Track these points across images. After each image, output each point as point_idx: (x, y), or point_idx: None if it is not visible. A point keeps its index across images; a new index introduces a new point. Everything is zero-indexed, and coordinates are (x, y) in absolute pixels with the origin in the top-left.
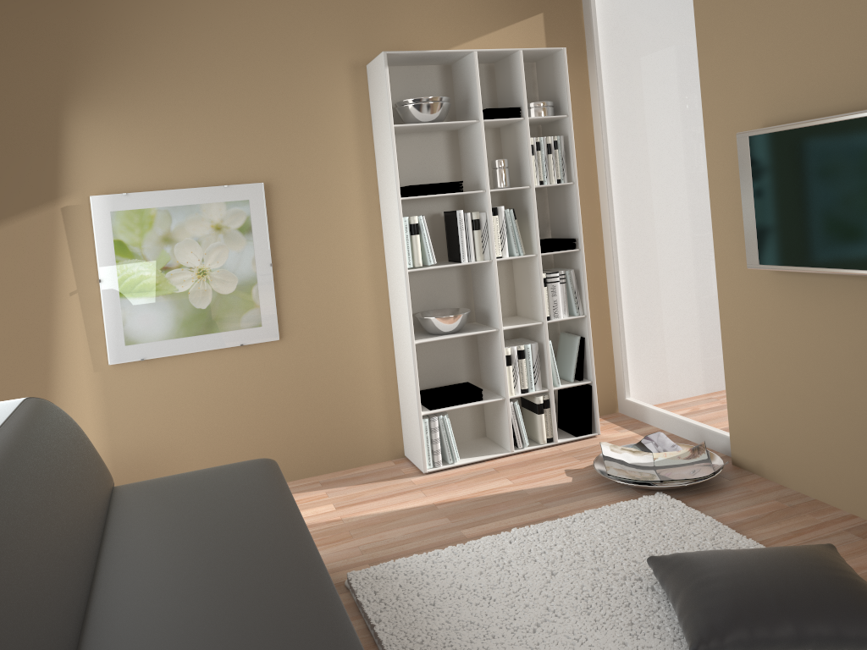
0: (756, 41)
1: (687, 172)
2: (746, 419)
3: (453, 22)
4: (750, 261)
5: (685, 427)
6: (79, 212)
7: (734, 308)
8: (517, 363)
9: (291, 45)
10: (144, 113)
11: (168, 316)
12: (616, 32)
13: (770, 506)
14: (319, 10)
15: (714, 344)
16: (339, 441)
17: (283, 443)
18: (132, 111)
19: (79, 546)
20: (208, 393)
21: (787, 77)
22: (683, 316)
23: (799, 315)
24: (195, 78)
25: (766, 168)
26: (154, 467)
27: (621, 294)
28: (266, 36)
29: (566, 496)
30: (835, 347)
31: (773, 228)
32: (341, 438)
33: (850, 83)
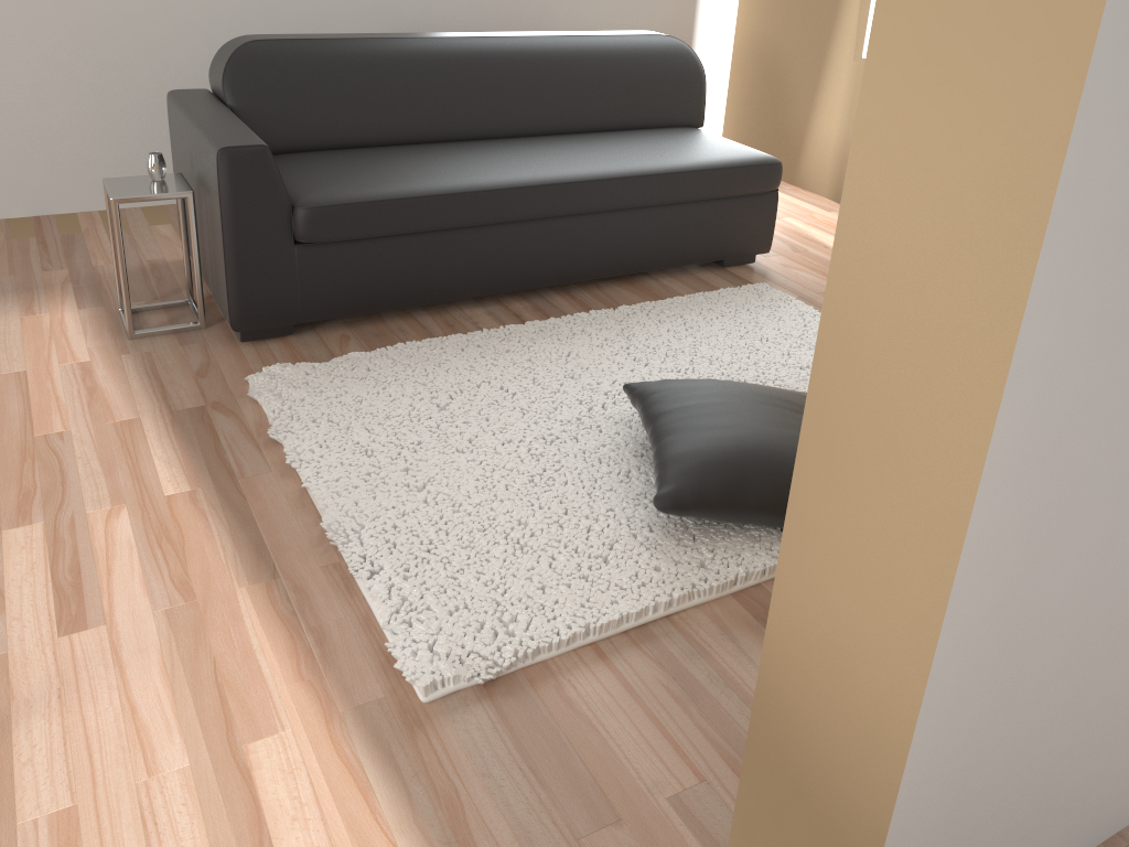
0: None
1: None
2: None
3: None
4: None
5: None
6: None
7: None
8: None
9: None
10: None
11: None
12: None
13: None
14: None
15: None
16: None
17: None
18: None
19: (543, 113)
20: None
21: None
22: None
23: None
24: None
25: None
26: None
27: None
28: None
29: None
30: None
31: None
32: None
33: None
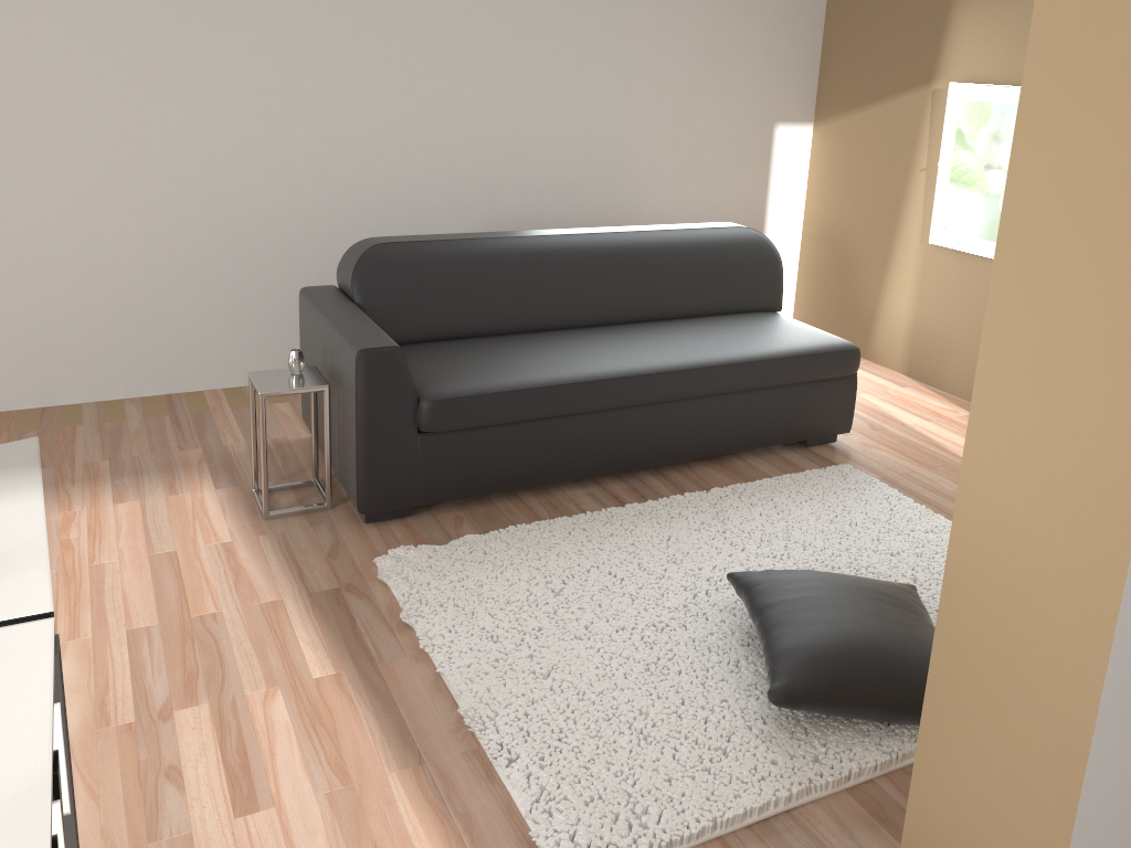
0: None
1: None
2: None
3: None
4: None
5: None
6: (942, 96)
7: None
8: None
9: None
10: (1012, 1)
11: (977, 215)
12: None
13: None
14: None
15: None
16: None
17: None
18: None
19: (634, 302)
20: None
21: None
22: None
23: None
24: None
25: None
26: (938, 349)
27: None
28: None
29: None
30: None
31: None
32: None
33: None
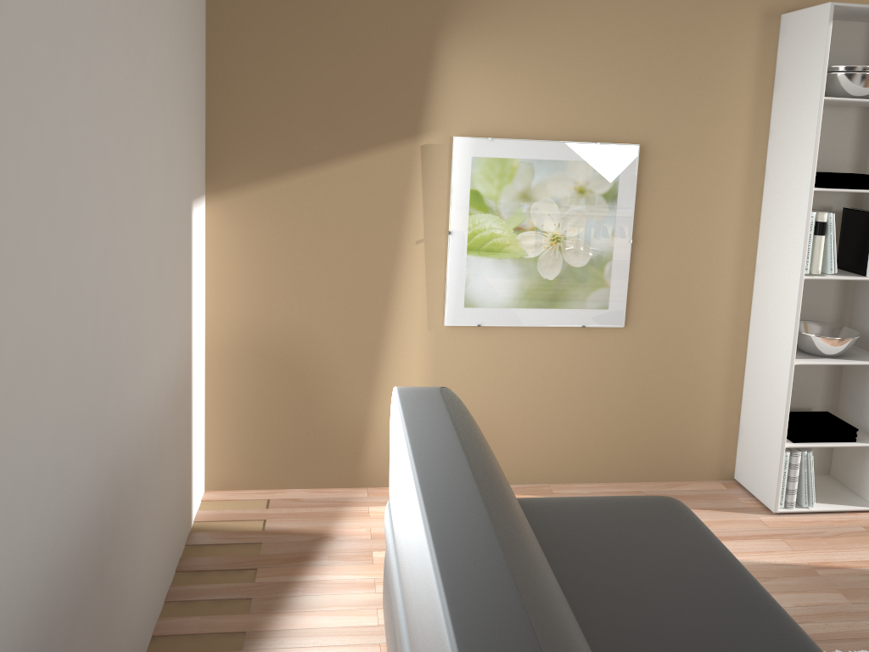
0: None
1: None
2: None
3: None
4: None
5: None
6: (438, 152)
7: None
8: None
9: None
10: (522, 47)
11: (512, 283)
12: None
13: None
14: None
15: None
16: (665, 449)
17: (606, 441)
18: (510, 43)
19: None
20: (538, 373)
21: None
22: None
23: None
24: (583, 10)
25: None
26: None
27: None
28: None
29: None
30: None
31: None
32: (669, 447)
33: None
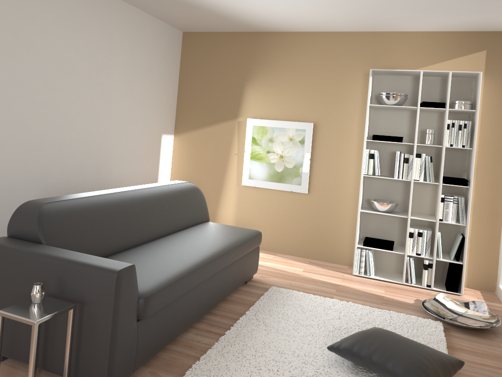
0: None
1: None
2: None
3: (425, 54)
4: None
5: None
6: (243, 123)
7: None
8: (416, 238)
9: (338, 62)
10: (272, 88)
11: (265, 171)
12: None
13: (493, 352)
14: (354, 47)
15: None
16: (325, 247)
17: (300, 239)
18: (268, 86)
19: (166, 224)
20: (275, 208)
21: None
22: None
23: None
24: (294, 75)
25: None
26: None
27: None
28: (327, 58)
29: (398, 306)
30: None
31: None
32: (326, 247)
33: None
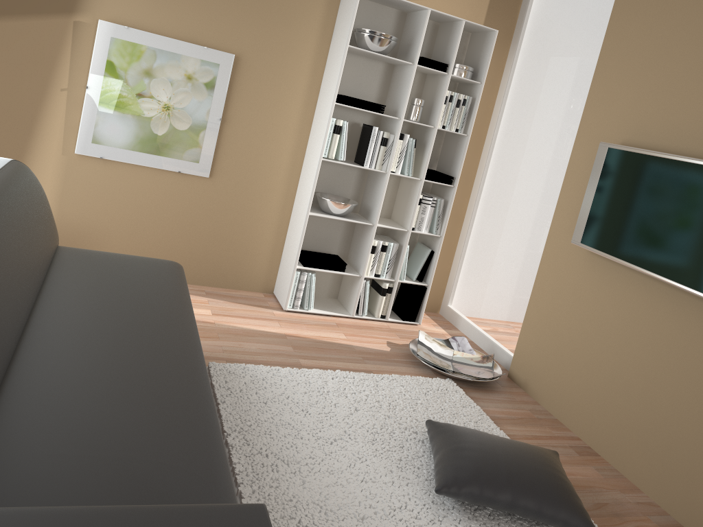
0: (640, 79)
1: (553, 156)
2: (529, 348)
3: None
4: (575, 238)
5: (483, 340)
6: (86, 28)
7: (550, 267)
8: (379, 254)
9: None
10: None
11: (130, 132)
12: (540, 32)
13: (523, 413)
14: None
15: (526, 288)
16: (228, 266)
17: (186, 254)
18: None
19: (29, 281)
20: (143, 200)
21: (653, 114)
22: (511, 260)
23: (595, 288)
24: None
25: (612, 175)
26: (85, 240)
27: (472, 229)
28: None
29: (382, 360)
30: (611, 319)
31: (600, 220)
32: (231, 265)
33: (696, 135)
